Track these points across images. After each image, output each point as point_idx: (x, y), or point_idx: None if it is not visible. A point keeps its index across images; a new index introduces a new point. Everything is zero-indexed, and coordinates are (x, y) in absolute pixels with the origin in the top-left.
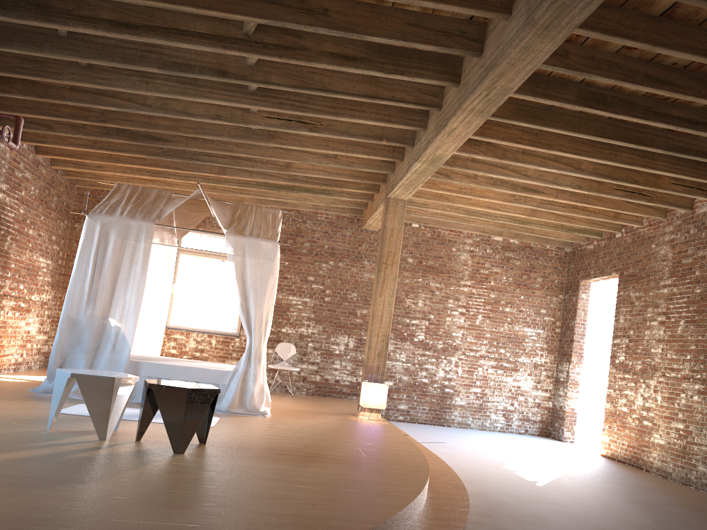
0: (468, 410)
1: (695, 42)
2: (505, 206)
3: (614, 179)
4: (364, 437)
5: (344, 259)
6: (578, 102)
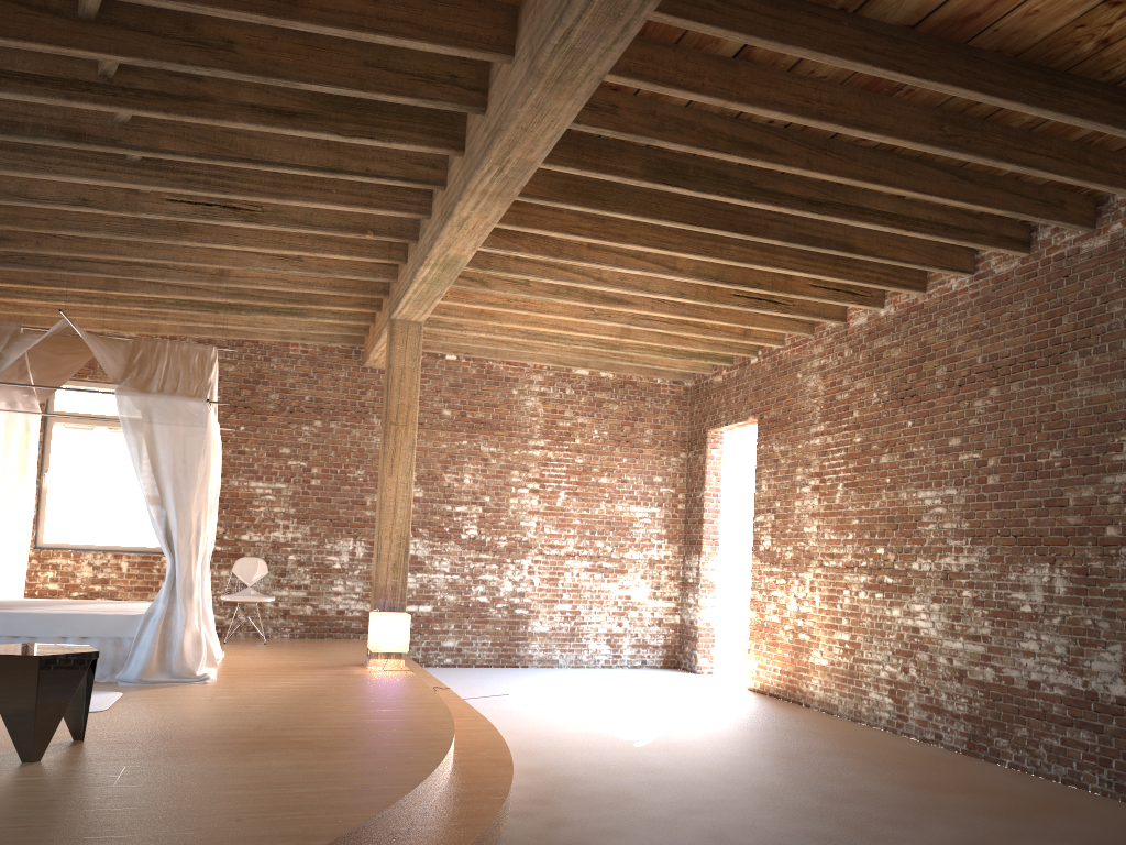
0: (553, 640)
1: (786, 95)
2: (583, 324)
3: (727, 281)
4: (366, 700)
5: (338, 416)
6: (646, 176)
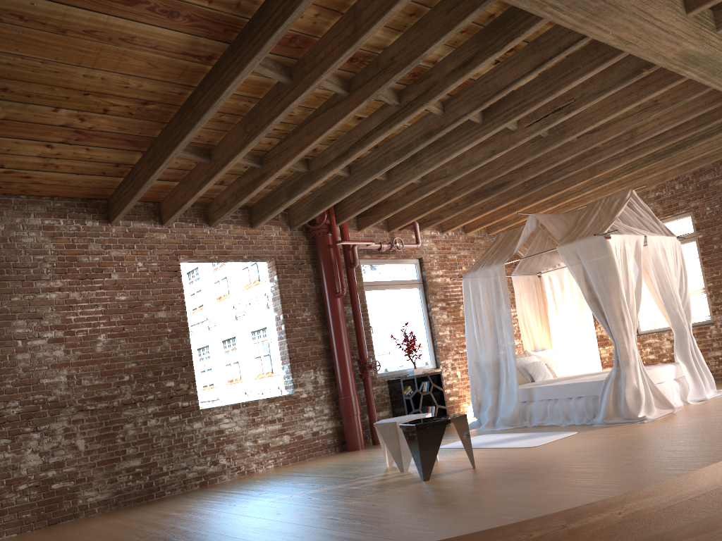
0: None
1: None
2: None
3: None
4: (712, 436)
5: None
6: None
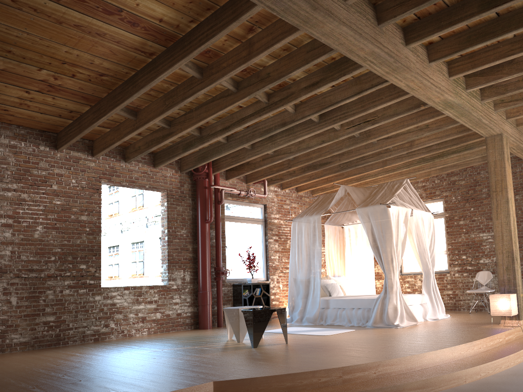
0: None
1: None
2: None
3: None
4: (437, 338)
5: (519, 191)
6: (481, 10)
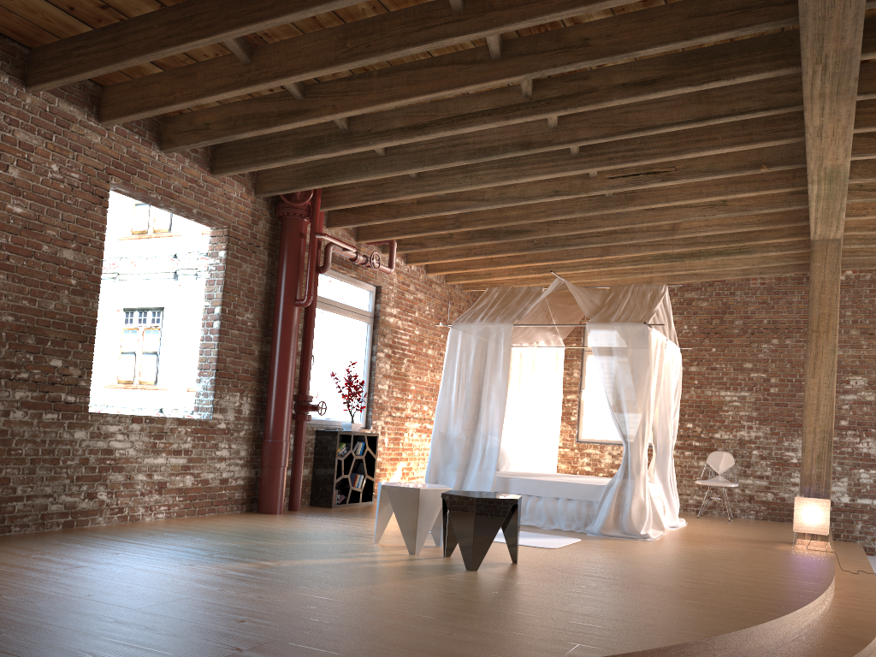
0: None
1: None
2: None
3: None
4: (759, 568)
5: (792, 334)
6: None
